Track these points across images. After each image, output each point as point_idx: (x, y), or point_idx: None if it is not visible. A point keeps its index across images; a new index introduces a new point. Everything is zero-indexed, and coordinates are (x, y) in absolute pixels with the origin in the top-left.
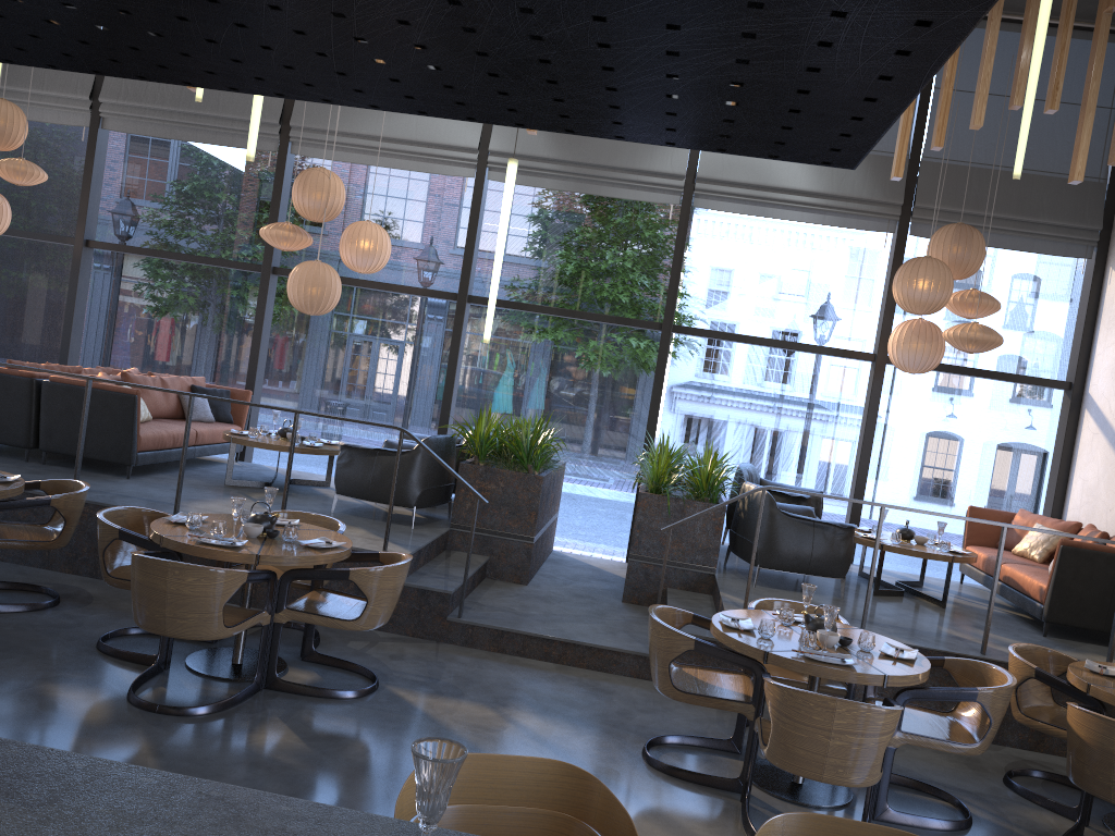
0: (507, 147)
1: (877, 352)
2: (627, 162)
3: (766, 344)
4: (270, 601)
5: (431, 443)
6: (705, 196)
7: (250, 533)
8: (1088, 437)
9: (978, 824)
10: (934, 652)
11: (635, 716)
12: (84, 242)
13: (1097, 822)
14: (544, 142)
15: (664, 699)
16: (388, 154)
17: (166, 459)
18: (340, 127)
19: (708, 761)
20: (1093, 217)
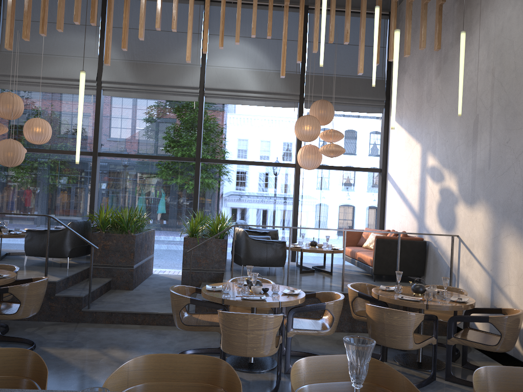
0: (111, 79)
1: (296, 162)
2: (171, 83)
3: (245, 163)
4: None
5: (75, 224)
6: (209, 96)
7: None
8: (390, 192)
9: None
10: None
11: (175, 344)
12: None
13: (391, 359)
14: (129, 75)
15: (193, 334)
16: (50, 85)
17: None
18: (23, 74)
19: None
20: (381, 95)
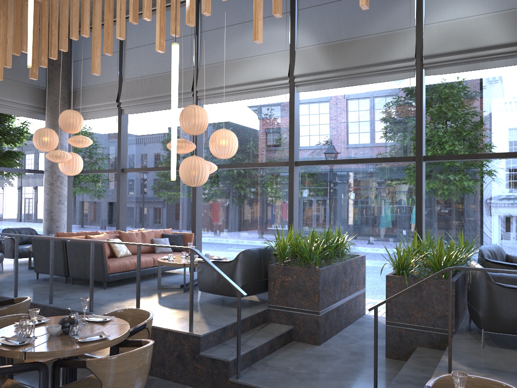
0: (304, 70)
1: None
2: (375, 59)
3: (494, 157)
4: (44, 383)
5: (245, 254)
6: (431, 67)
7: (50, 332)
8: None
9: None
10: None
11: None
12: (121, 170)
13: None
14: (324, 61)
15: None
16: (243, 92)
17: (131, 276)
18: (218, 85)
19: None
20: None
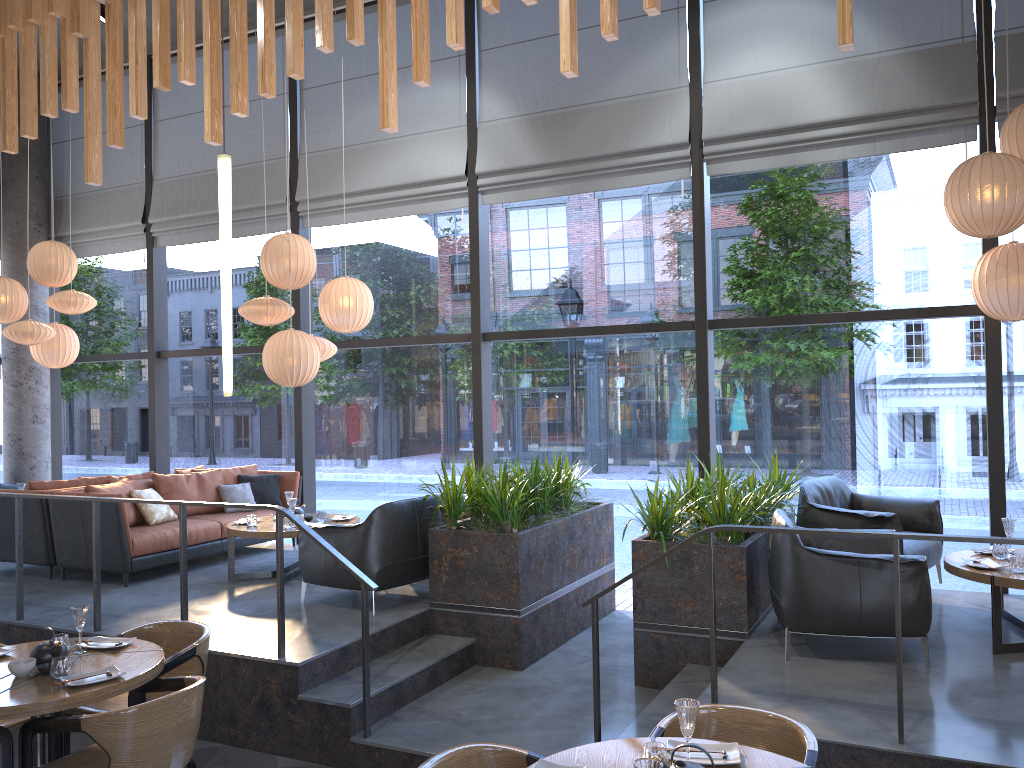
0: (493, 165)
1: None
2: (621, 145)
3: (829, 321)
4: (6, 763)
5: (386, 512)
6: (718, 160)
7: (14, 672)
8: None
9: None
10: None
11: None
12: (155, 354)
13: None
14: (530, 148)
15: None
16: (384, 204)
17: (178, 559)
18: (337, 190)
19: None
20: None
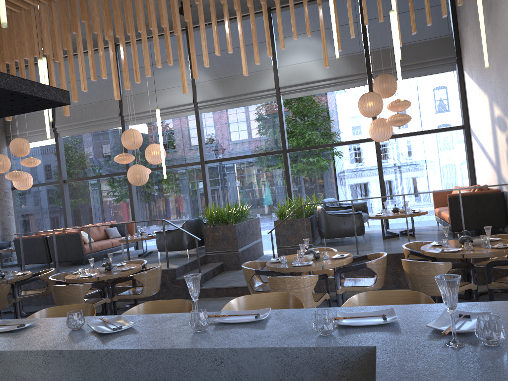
0: (203, 98)
1: None
2: (251, 90)
3: (327, 146)
4: (108, 293)
5: (188, 223)
6: (285, 94)
7: (100, 271)
8: (474, 146)
9: None
10: (388, 255)
11: None
12: (63, 181)
13: None
14: (217, 92)
15: None
16: (160, 115)
17: (99, 255)
18: (140, 110)
19: None
20: (451, 52)
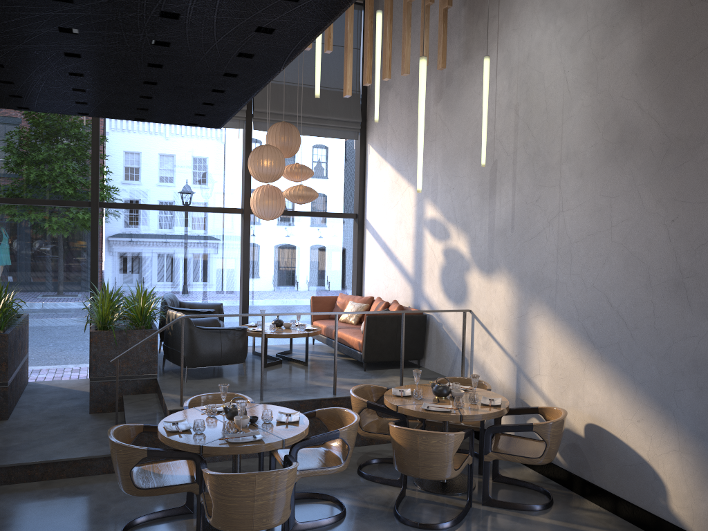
0: None
1: (244, 207)
2: None
3: (170, 209)
4: None
5: None
6: None
7: None
8: (370, 245)
9: (349, 511)
10: (307, 401)
11: (110, 508)
12: None
13: (410, 483)
14: None
15: None
16: None
17: None
18: None
19: (171, 528)
20: (356, 114)
